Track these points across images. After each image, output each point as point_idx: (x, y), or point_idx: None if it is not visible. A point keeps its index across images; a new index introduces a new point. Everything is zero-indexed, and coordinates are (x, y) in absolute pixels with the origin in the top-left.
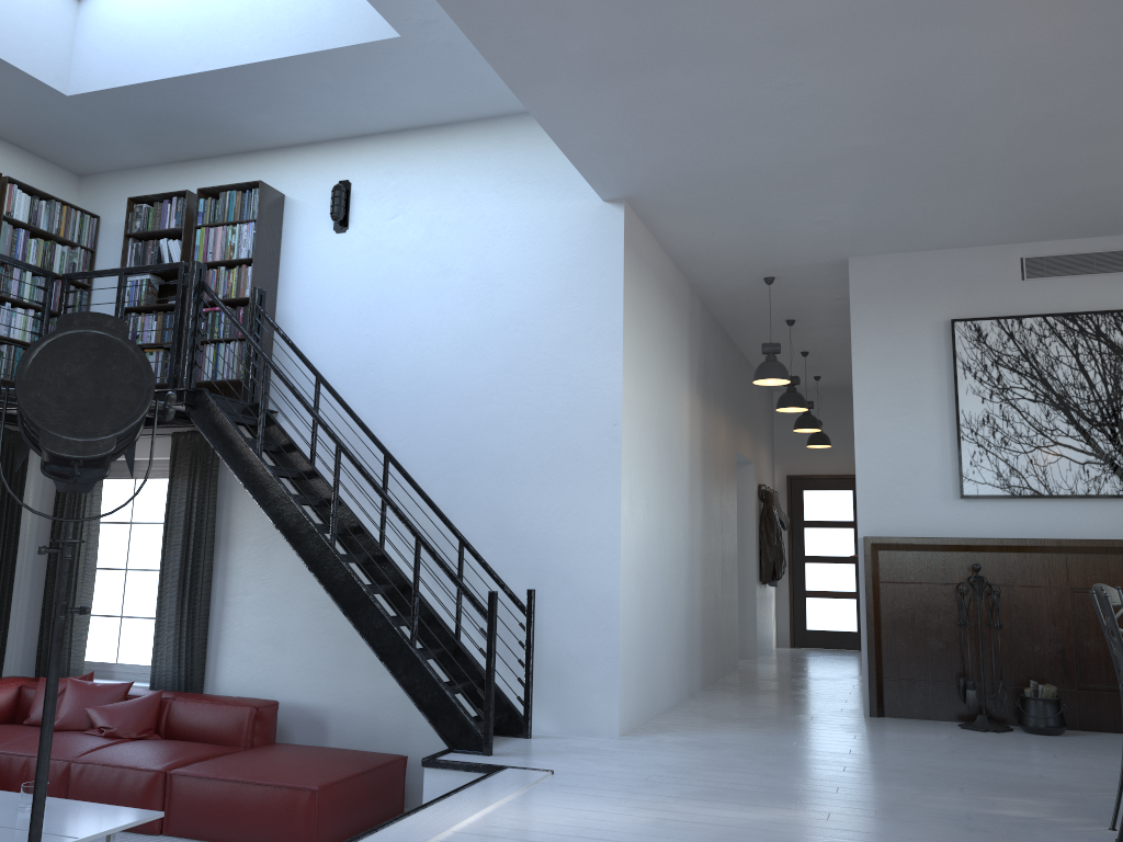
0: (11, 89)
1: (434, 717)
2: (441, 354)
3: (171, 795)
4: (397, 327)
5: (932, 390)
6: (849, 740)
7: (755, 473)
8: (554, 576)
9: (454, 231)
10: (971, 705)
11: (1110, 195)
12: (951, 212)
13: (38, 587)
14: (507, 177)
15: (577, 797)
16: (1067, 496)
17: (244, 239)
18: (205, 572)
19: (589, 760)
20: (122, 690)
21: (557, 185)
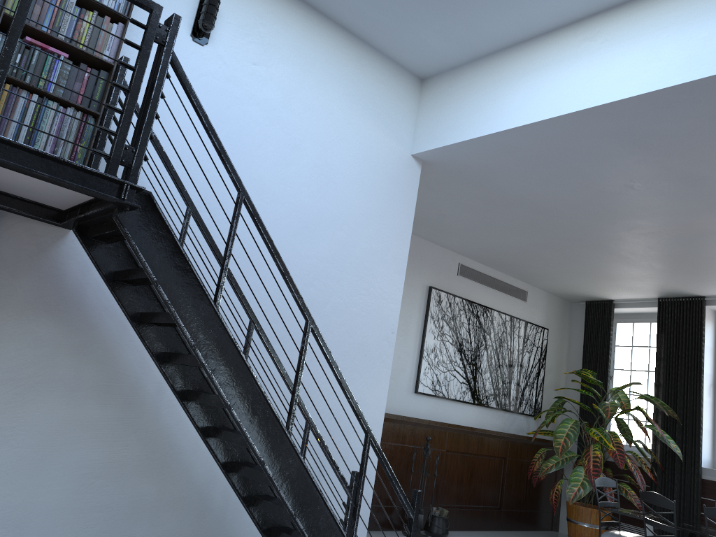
0: None
1: None
2: (277, 223)
3: None
4: (241, 177)
5: (415, 325)
6: None
7: None
8: (335, 452)
9: (307, 113)
10: (421, 524)
11: (534, 259)
12: (487, 238)
13: None
14: (354, 92)
15: None
16: (453, 399)
17: None
18: None
19: None
20: None
21: (386, 123)
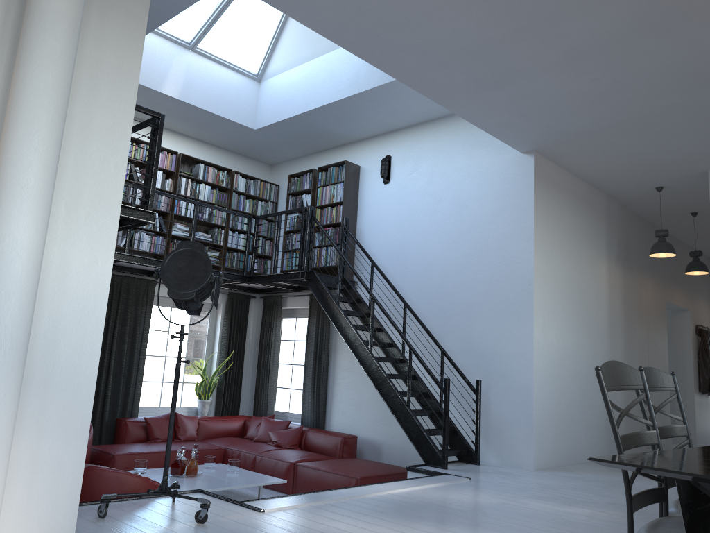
0: (231, 130)
1: (418, 446)
2: (436, 247)
3: (296, 475)
4: (414, 233)
5: None
6: None
7: (691, 317)
8: (496, 373)
9: (442, 178)
10: None
11: None
12: None
13: (255, 372)
14: (469, 144)
15: (470, 490)
16: None
17: (338, 191)
18: (324, 366)
19: (499, 477)
20: (285, 424)
21: (496, 146)
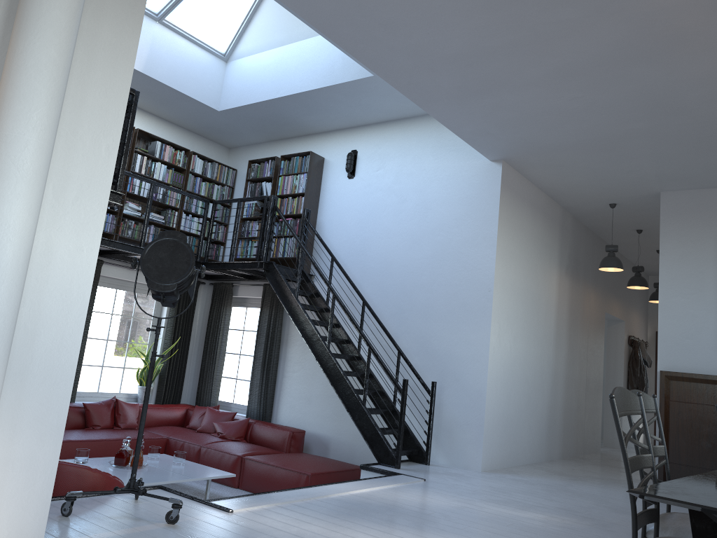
0: (193, 109)
1: (372, 444)
2: (398, 247)
3: (243, 469)
4: (376, 231)
5: (713, 279)
6: (626, 493)
7: (625, 327)
8: (451, 375)
9: (409, 178)
10: None
11: None
12: None
13: (199, 360)
14: (438, 147)
15: (427, 491)
16: None
17: (301, 182)
18: (275, 359)
19: (451, 478)
20: (231, 415)
21: (465, 152)
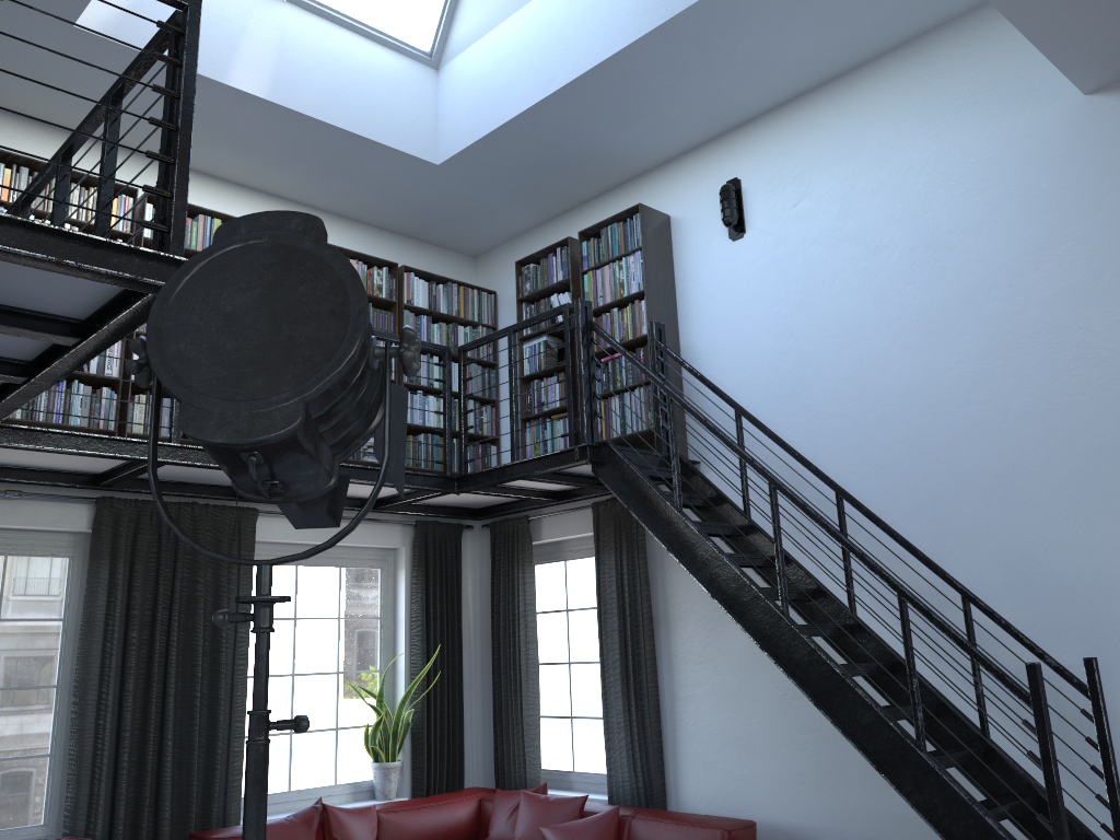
0: (388, 172)
1: None
2: (887, 354)
3: None
4: (824, 332)
5: None
6: None
7: None
8: None
9: (876, 198)
10: None
11: None
12: None
13: (488, 687)
14: (934, 109)
15: None
16: None
17: (632, 272)
18: (648, 661)
19: None
20: (576, 805)
21: (1009, 97)
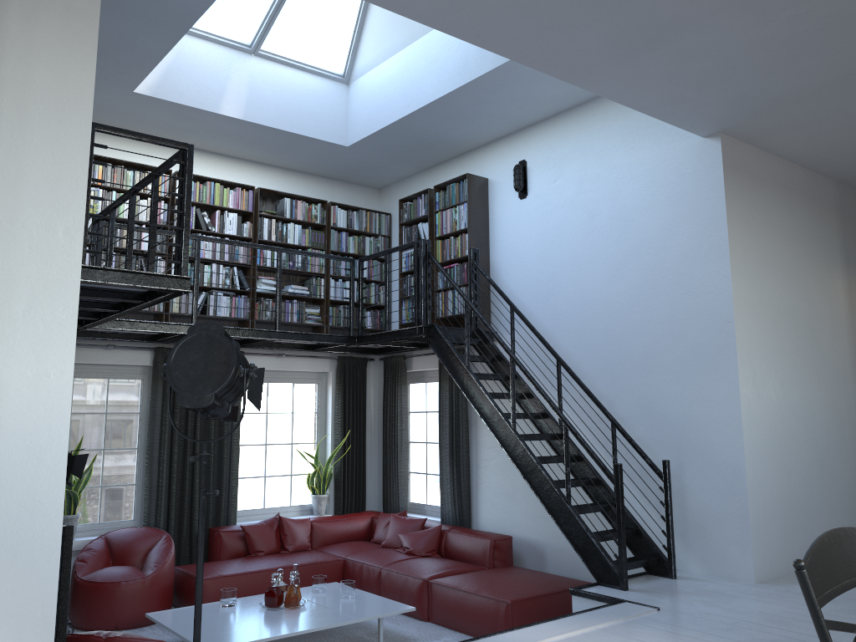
0: (318, 150)
1: (586, 557)
2: (595, 279)
3: (431, 596)
4: (564, 262)
5: None
6: None
7: None
8: (691, 448)
9: (596, 184)
10: None
11: None
12: None
13: (382, 454)
14: (629, 133)
15: (655, 632)
16: None
17: (461, 215)
18: (464, 445)
19: (703, 602)
20: (419, 523)
21: (666, 132)
